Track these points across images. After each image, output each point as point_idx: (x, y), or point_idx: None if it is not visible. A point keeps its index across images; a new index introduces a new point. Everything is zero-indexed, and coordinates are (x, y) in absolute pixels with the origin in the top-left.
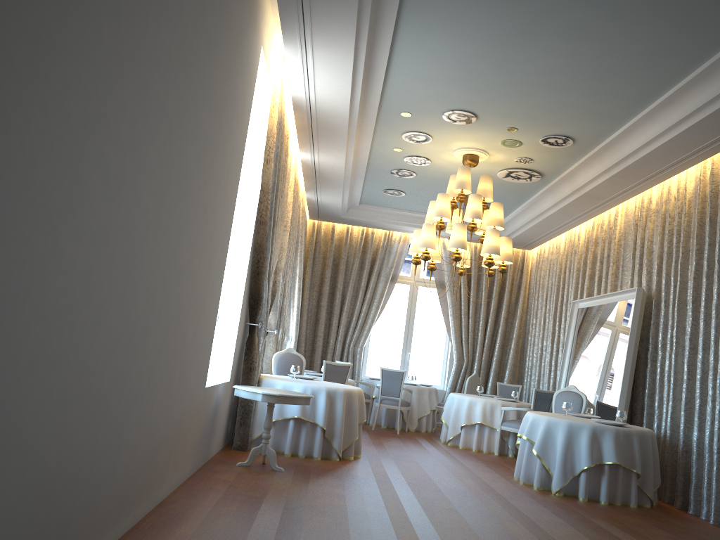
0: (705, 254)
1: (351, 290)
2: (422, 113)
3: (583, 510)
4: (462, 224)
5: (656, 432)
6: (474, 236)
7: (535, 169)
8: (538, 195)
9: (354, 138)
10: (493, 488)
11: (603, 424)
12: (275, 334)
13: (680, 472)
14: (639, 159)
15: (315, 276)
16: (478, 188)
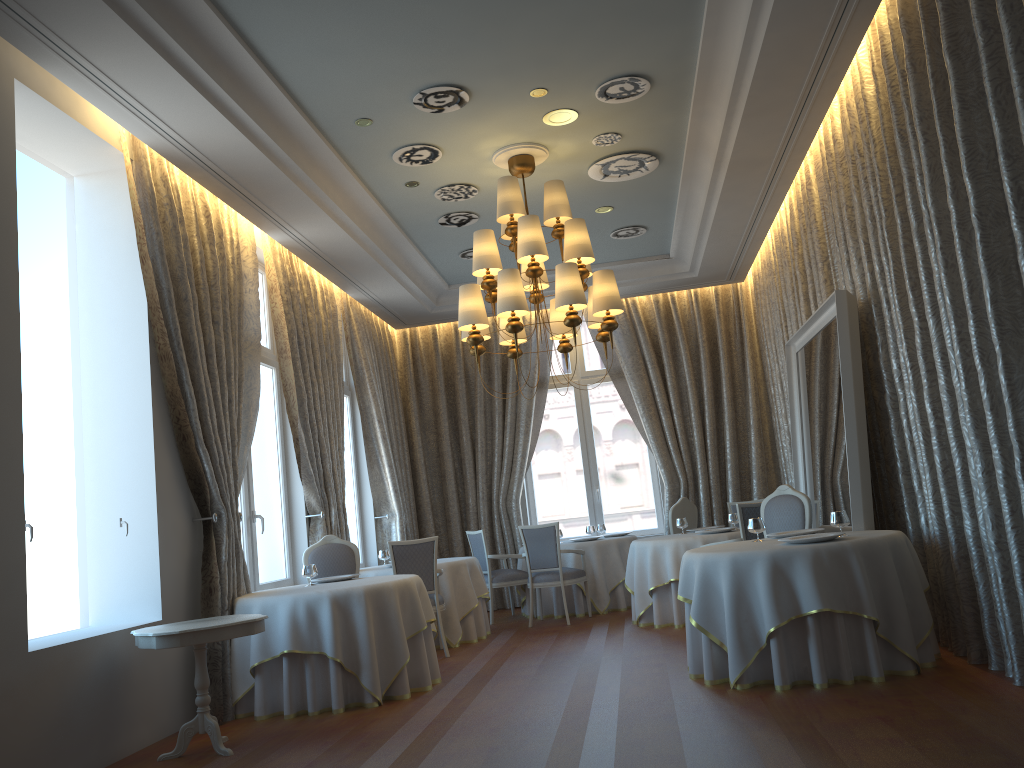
0: (907, 198)
1: (482, 418)
2: (384, 112)
3: (757, 713)
4: (508, 270)
5: (926, 532)
6: (642, 285)
7: (637, 148)
8: (682, 190)
9: (316, 185)
10: (619, 701)
11: (795, 544)
12: (322, 518)
13: (964, 596)
14: (757, 73)
15: (426, 411)
16: (544, 205)
